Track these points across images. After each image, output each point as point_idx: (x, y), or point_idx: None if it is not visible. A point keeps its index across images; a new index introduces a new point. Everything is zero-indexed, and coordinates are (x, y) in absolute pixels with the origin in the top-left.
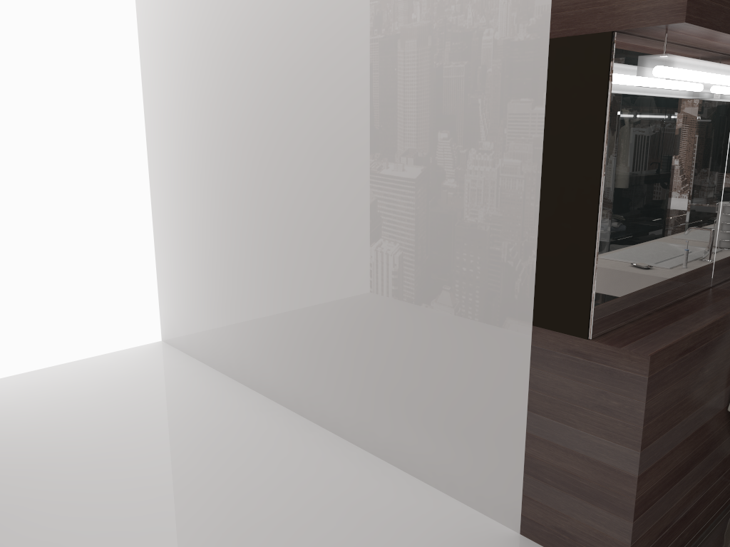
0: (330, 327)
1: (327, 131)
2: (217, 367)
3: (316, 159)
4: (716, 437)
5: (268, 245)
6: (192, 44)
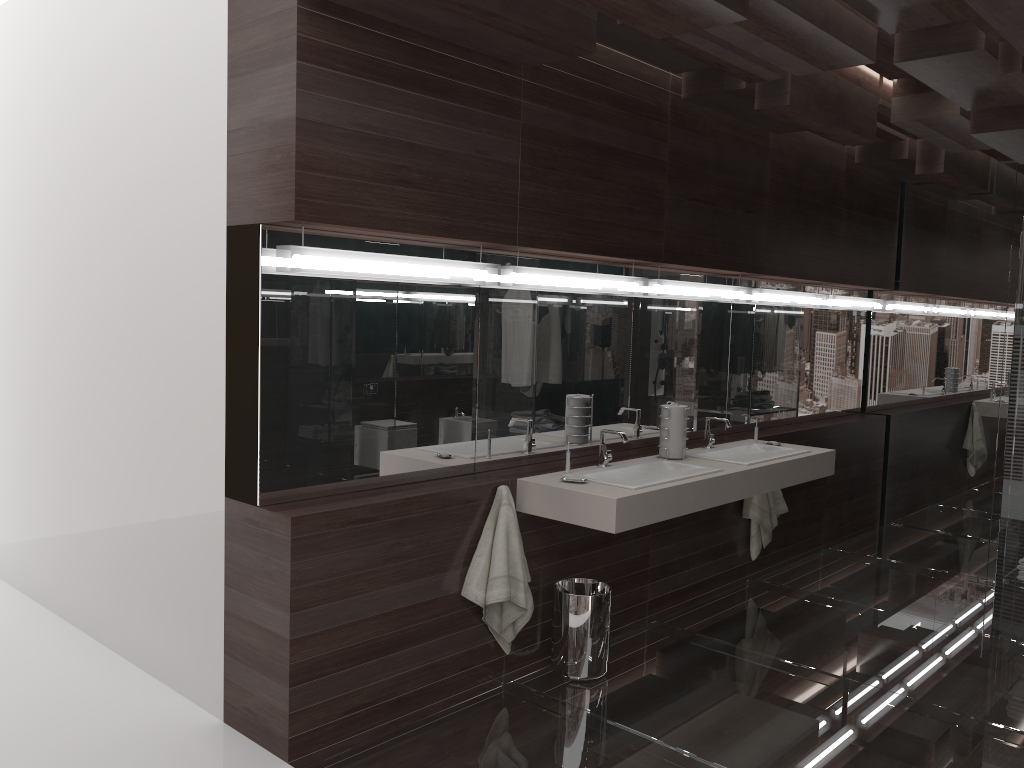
0: (93, 515)
1: (92, 304)
2: (4, 577)
3: (84, 333)
4: (446, 622)
5: (48, 427)
6: None
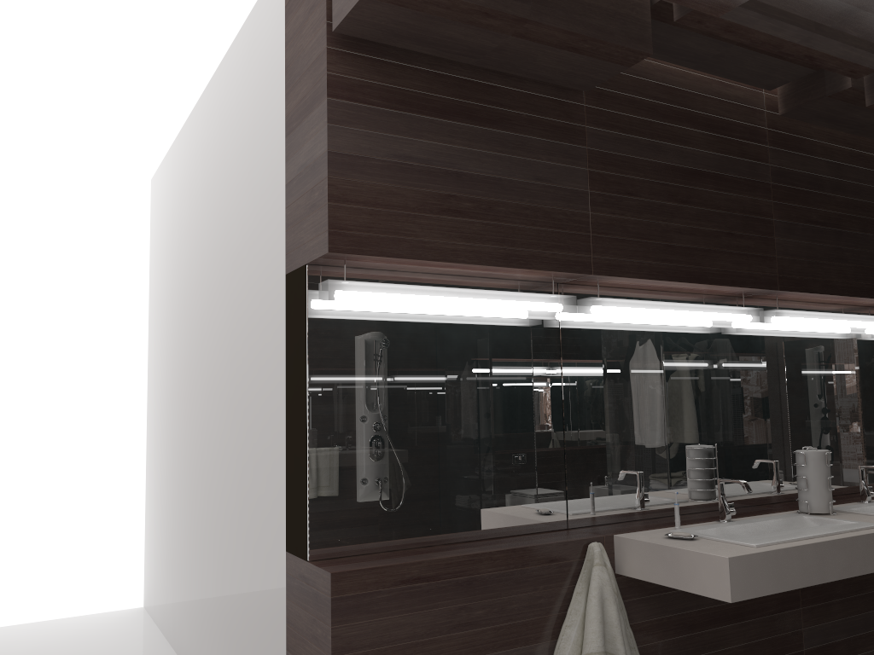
0: (209, 573)
1: (211, 372)
2: (164, 632)
3: (207, 399)
4: None
5: (188, 490)
6: (167, 304)
